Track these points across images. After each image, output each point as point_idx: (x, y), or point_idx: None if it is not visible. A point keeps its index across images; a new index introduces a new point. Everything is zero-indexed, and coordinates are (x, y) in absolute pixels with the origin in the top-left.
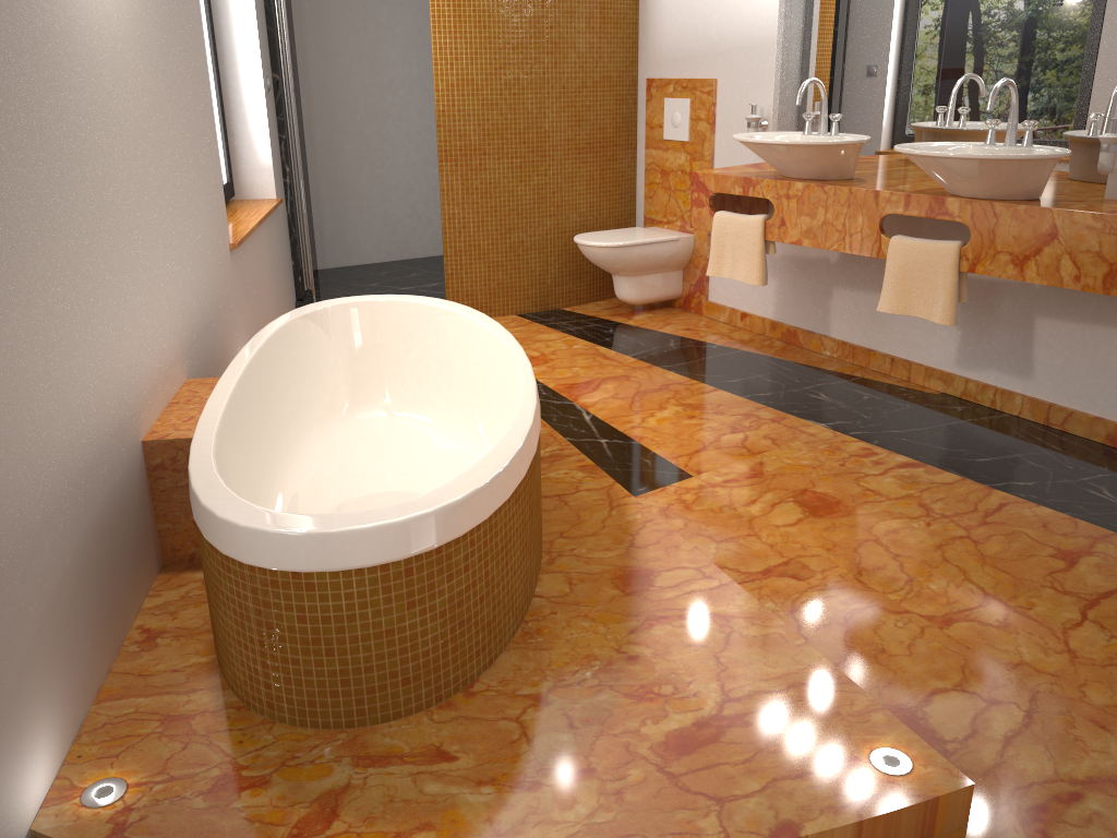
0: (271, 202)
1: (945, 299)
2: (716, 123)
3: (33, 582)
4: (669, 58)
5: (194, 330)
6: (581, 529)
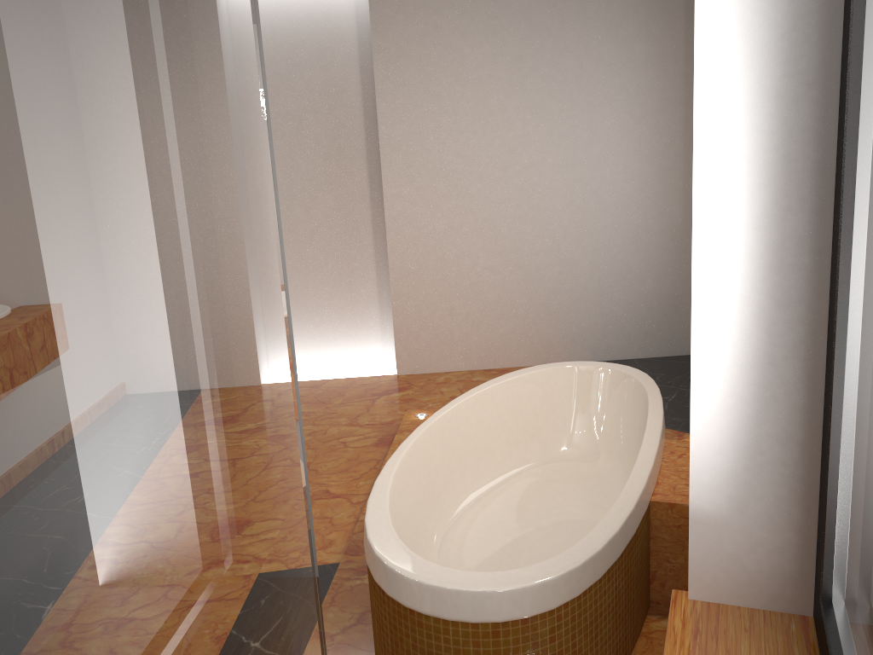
0: None
1: None
2: None
3: None
4: None
5: None
6: None
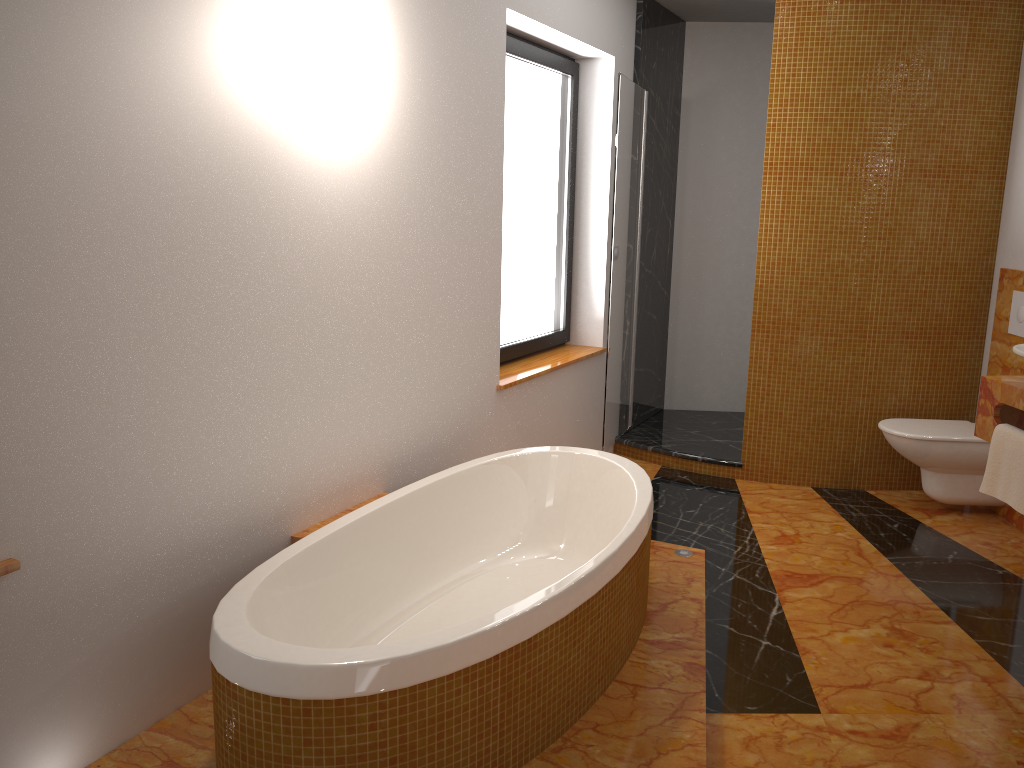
0: (591, 350)
1: None
2: None
3: (92, 624)
4: (1023, 249)
5: (410, 453)
6: (619, 728)
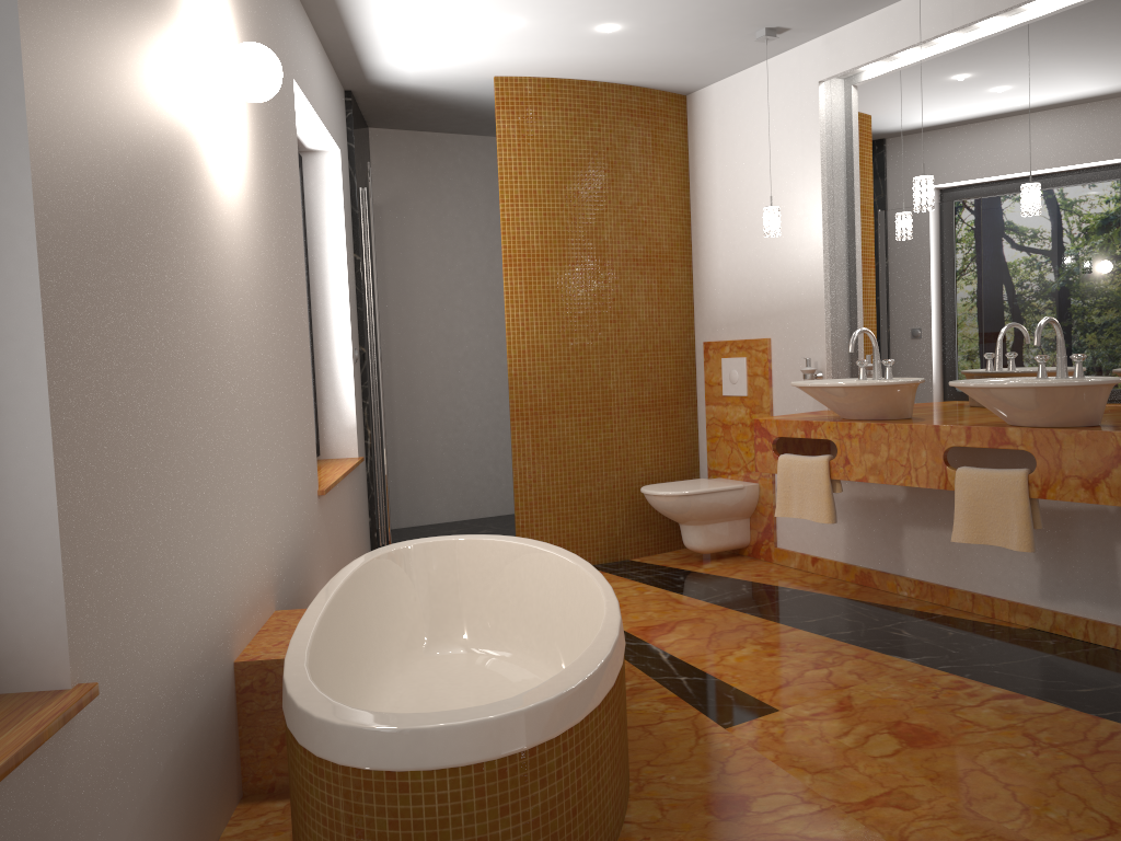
0: (353, 459)
1: (1019, 526)
2: (772, 378)
3: (132, 781)
4: (723, 323)
5: (284, 564)
6: (669, 757)
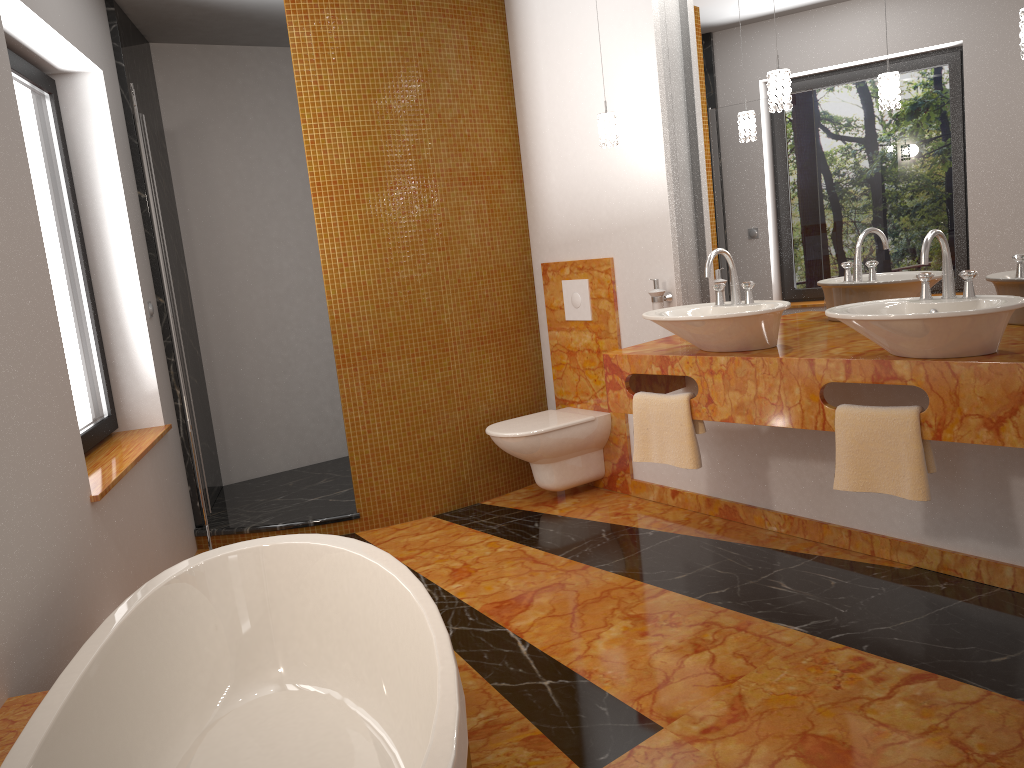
0: (157, 431)
1: (912, 471)
2: (617, 300)
3: None
4: (561, 242)
5: (25, 624)
6: None
